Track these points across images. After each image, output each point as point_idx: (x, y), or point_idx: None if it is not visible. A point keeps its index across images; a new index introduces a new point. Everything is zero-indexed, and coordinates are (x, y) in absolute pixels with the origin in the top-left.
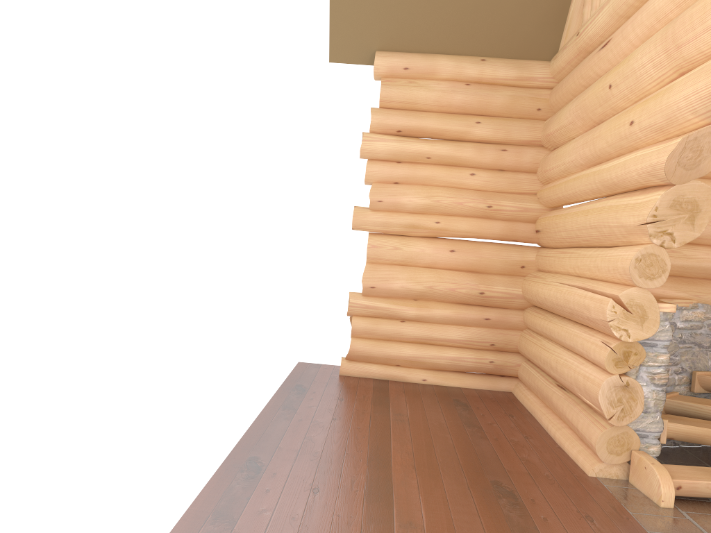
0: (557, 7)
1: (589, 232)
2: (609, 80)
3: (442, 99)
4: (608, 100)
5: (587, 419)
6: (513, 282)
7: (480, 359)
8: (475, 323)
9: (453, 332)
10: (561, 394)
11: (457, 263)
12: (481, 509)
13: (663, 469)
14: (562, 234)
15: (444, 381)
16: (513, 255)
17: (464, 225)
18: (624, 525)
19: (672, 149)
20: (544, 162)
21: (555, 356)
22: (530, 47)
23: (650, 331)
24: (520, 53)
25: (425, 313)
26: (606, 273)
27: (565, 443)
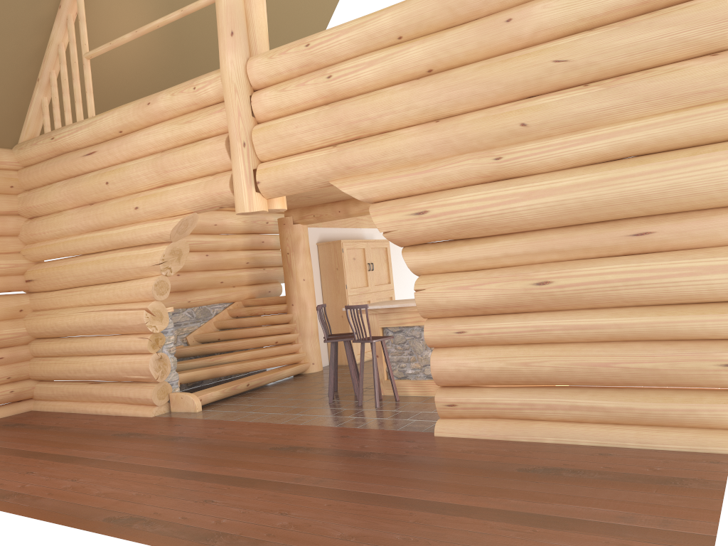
0: (18, 111)
1: (103, 274)
2: (107, 179)
3: None
4: (105, 191)
5: (136, 388)
6: (17, 324)
7: (3, 392)
8: None
9: None
10: (100, 386)
11: None
12: (129, 441)
13: (192, 394)
14: (68, 279)
15: None
16: (12, 303)
17: None
18: (193, 421)
19: (175, 224)
20: (29, 228)
21: (89, 362)
22: None
23: (166, 324)
24: None
25: None
26: (128, 297)
27: (121, 411)
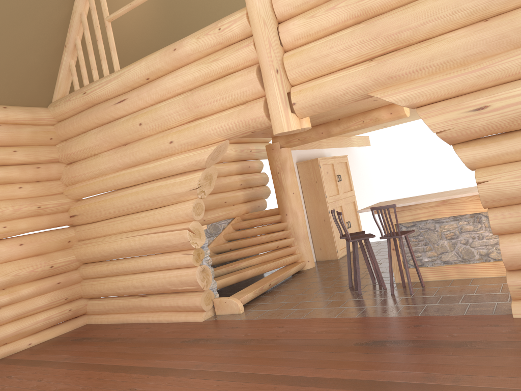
0: (50, 74)
1: (142, 203)
2: (140, 121)
3: None
4: (138, 131)
5: (183, 298)
6: (67, 253)
7: (63, 311)
8: (51, 288)
9: (38, 301)
10: (148, 298)
11: (27, 252)
12: (203, 347)
13: (233, 298)
14: (109, 211)
15: (43, 338)
16: (61, 236)
17: (24, 224)
18: (246, 322)
19: (210, 152)
20: (70, 171)
21: (137, 279)
22: (34, 99)
23: (204, 240)
24: (28, 103)
25: (16, 295)
26: (168, 220)
27: (172, 318)
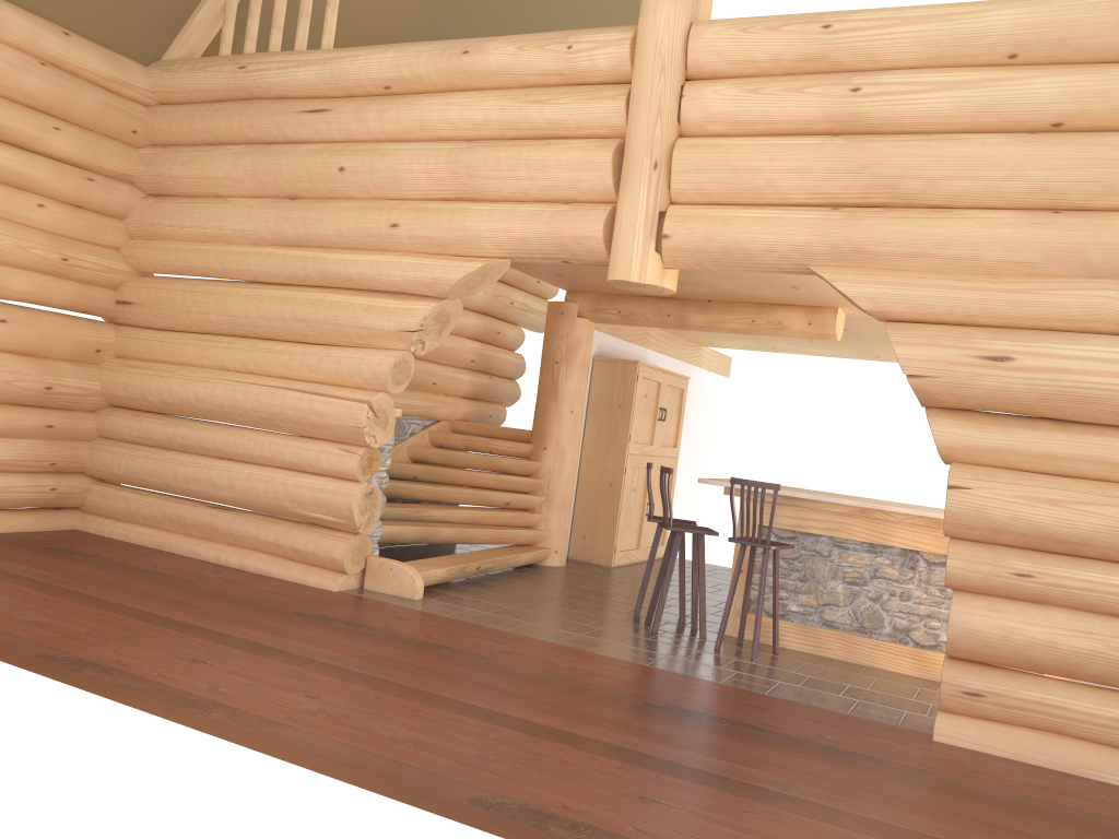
0: (181, 4)
1: (287, 325)
2: (343, 163)
3: (8, 77)
4: (331, 182)
5: (310, 535)
6: (88, 373)
7: (39, 487)
8: (32, 433)
9: None
10: (232, 516)
11: (9, 340)
12: (341, 633)
13: (410, 566)
14: (210, 318)
15: None
16: (87, 334)
17: (23, 283)
18: (427, 616)
19: (469, 271)
20: (151, 211)
21: (222, 471)
22: (130, 40)
23: (389, 436)
24: (115, 43)
25: None
26: (330, 374)
27: (272, 568)
